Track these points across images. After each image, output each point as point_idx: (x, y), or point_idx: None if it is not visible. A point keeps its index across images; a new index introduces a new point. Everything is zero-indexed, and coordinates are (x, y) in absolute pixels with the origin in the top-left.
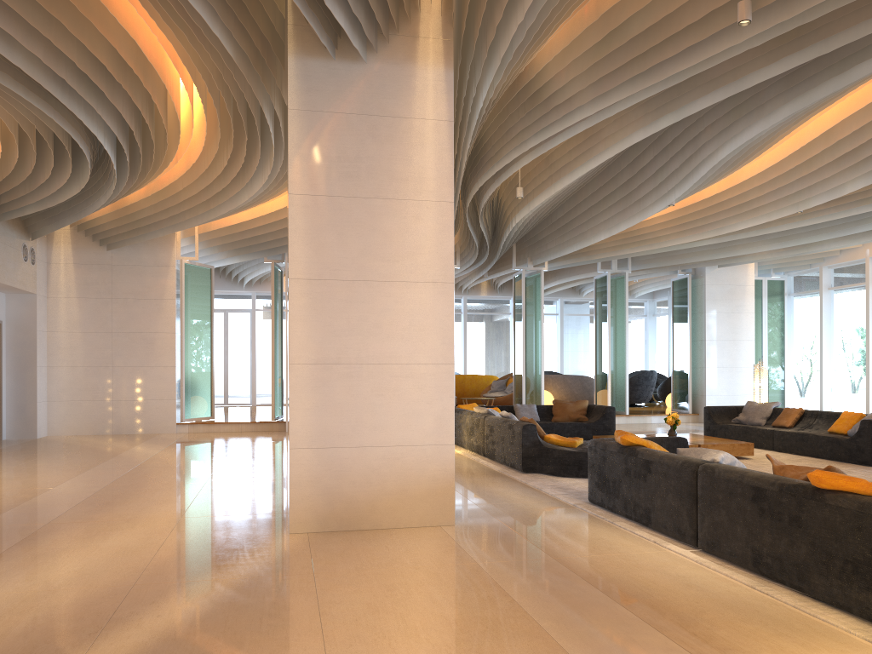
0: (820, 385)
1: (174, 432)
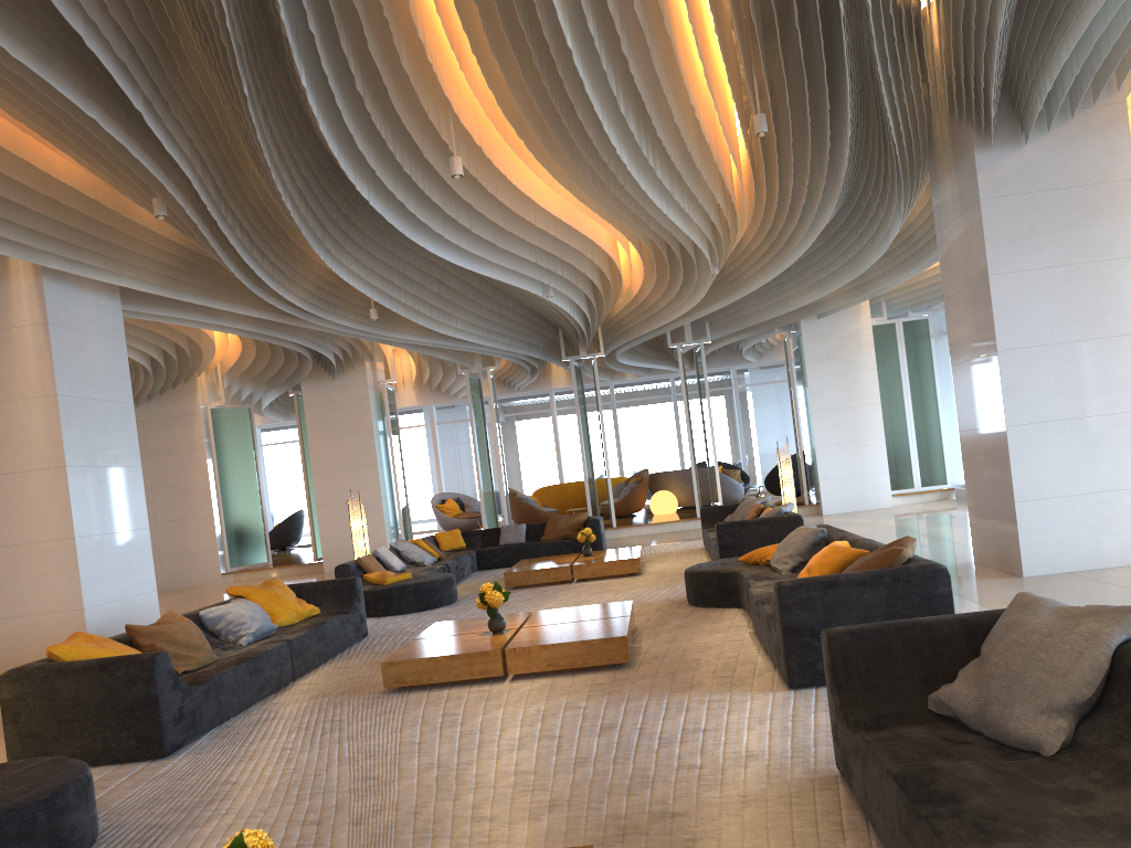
0: None
1: (221, 582)
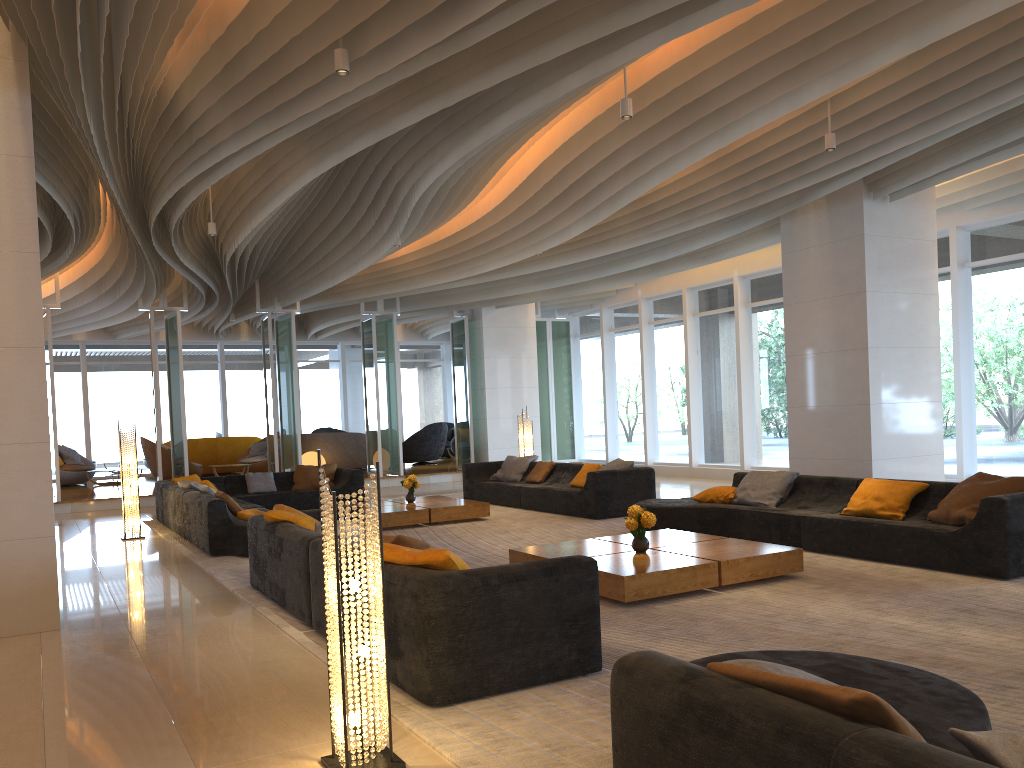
0: (605, 432)
1: None
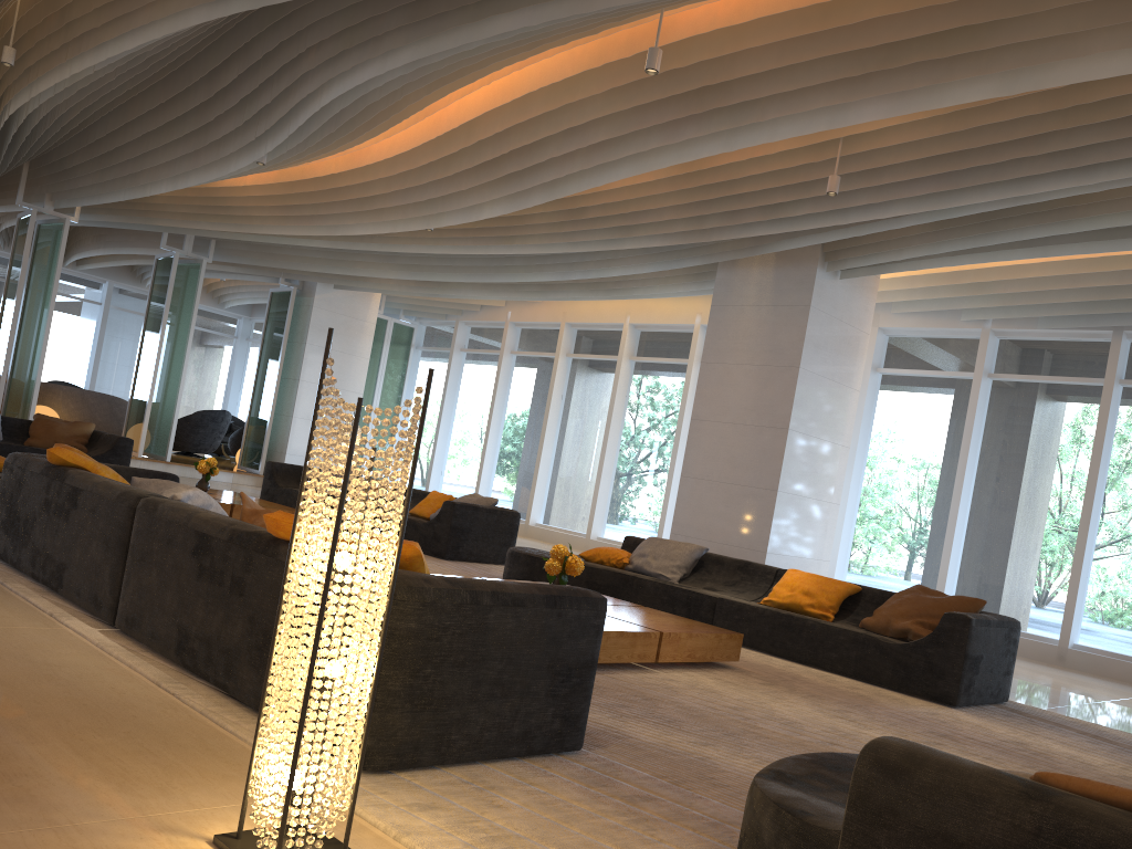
0: (430, 465)
1: None
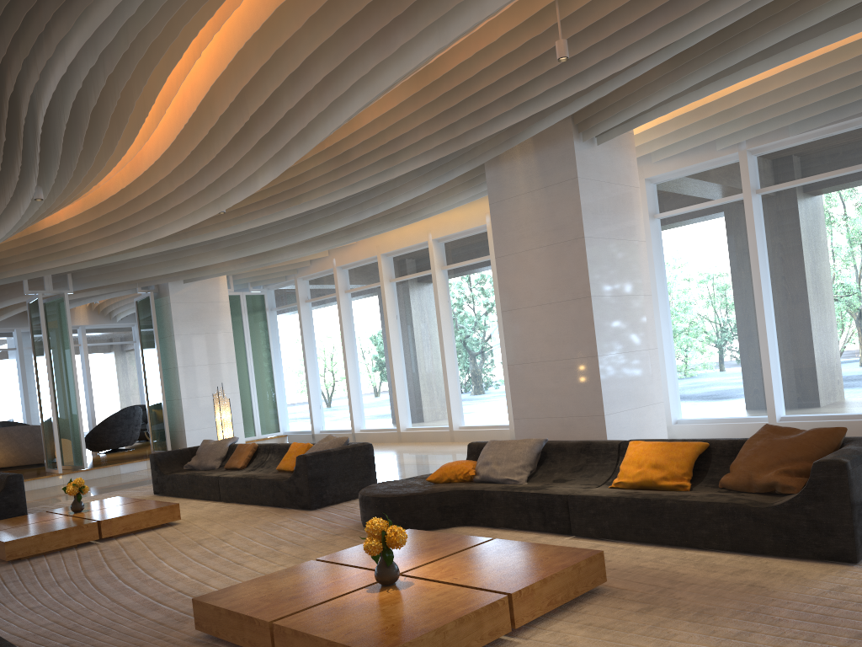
0: (309, 403)
1: None
